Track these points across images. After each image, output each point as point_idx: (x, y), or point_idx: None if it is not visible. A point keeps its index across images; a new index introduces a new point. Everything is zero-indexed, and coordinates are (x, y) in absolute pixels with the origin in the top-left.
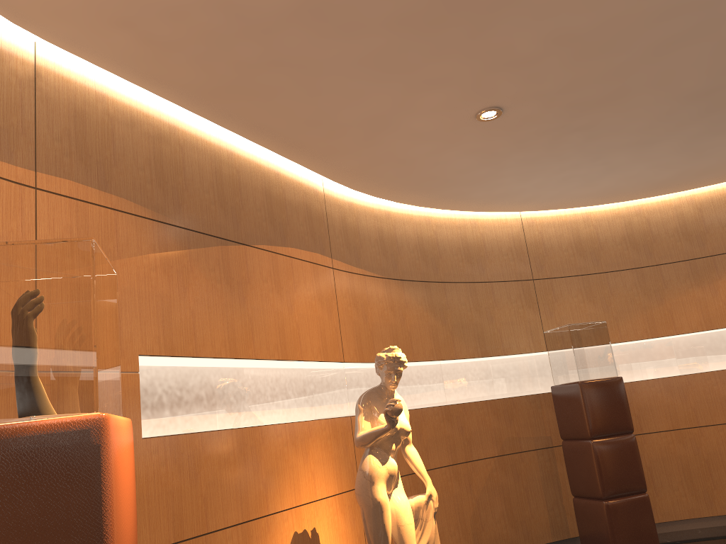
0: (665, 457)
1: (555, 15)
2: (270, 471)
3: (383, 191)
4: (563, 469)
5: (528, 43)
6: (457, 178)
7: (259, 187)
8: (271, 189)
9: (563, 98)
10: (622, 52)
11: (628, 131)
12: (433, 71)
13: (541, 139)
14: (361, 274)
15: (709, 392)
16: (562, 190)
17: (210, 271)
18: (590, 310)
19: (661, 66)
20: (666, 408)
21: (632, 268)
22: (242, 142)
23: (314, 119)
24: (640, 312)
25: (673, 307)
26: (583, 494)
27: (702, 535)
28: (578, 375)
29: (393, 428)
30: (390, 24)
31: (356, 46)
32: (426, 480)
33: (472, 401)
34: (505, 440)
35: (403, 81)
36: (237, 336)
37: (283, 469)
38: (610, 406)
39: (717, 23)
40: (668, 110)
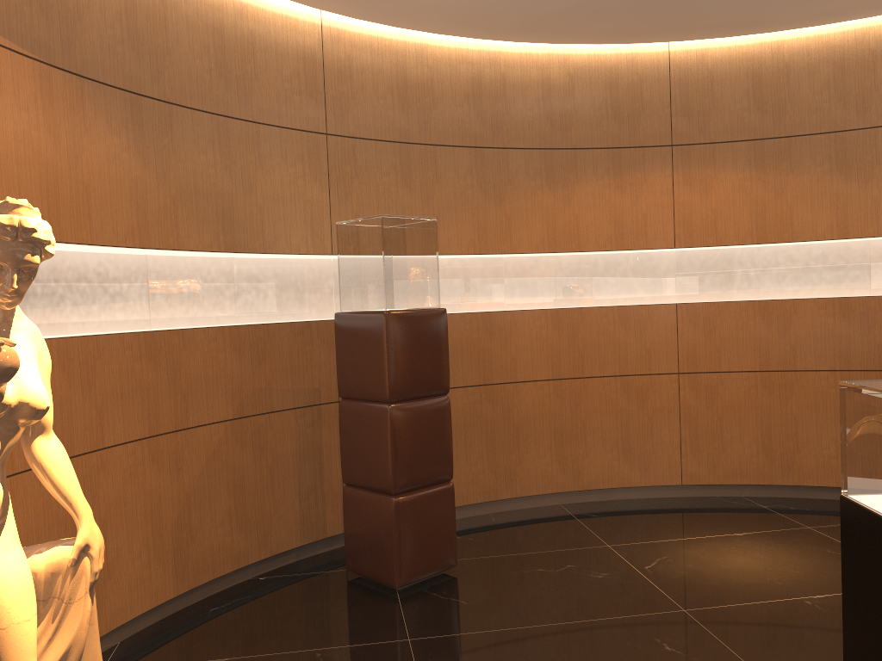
0: (468, 422)
1: None
2: None
3: None
4: (331, 439)
5: None
6: None
7: None
8: None
9: None
10: None
11: None
12: None
13: None
14: None
15: (536, 337)
16: None
17: None
18: (405, 200)
19: None
20: (480, 355)
21: (471, 147)
22: None
23: None
24: (471, 214)
25: (514, 213)
26: (361, 484)
27: (498, 527)
28: (386, 300)
29: None
30: None
31: None
32: (80, 514)
33: (199, 328)
34: (248, 394)
35: None
36: None
37: None
38: (424, 354)
39: None
40: None
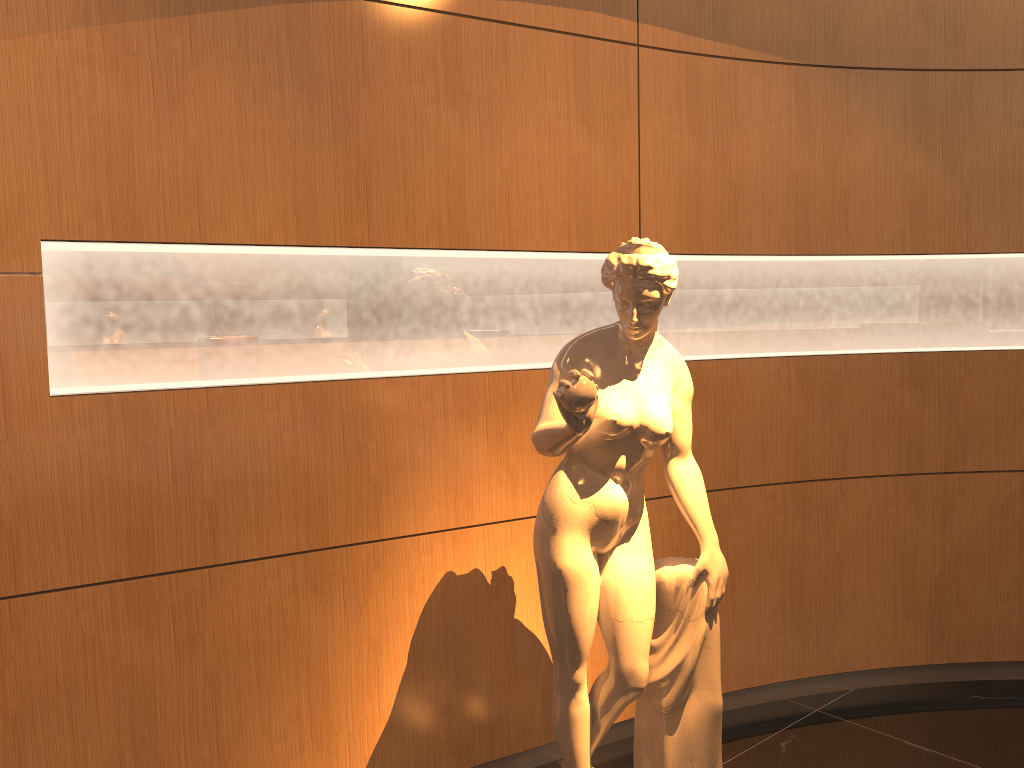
0: None
1: None
2: (392, 463)
3: None
4: None
5: None
6: None
7: None
8: None
9: None
10: None
11: None
12: None
13: None
14: (728, 57)
15: None
16: None
17: (252, 63)
18: None
19: None
20: None
21: None
22: None
23: None
24: None
25: None
26: None
27: None
28: None
29: (578, 435)
30: None
31: None
32: (702, 539)
33: (992, 350)
34: None
35: None
36: (320, 200)
37: (430, 462)
38: None
39: None
40: None
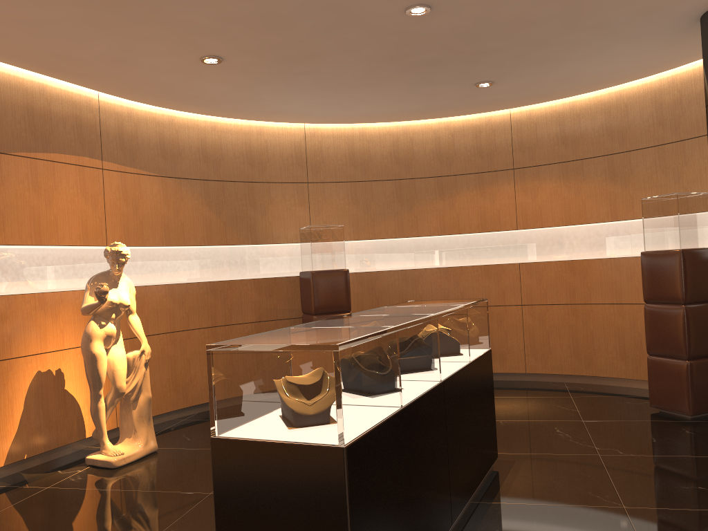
0: None
1: (214, 6)
2: (16, 328)
3: (160, 103)
4: None
5: (206, 20)
6: (222, 98)
7: (20, 102)
8: (35, 103)
9: (269, 53)
10: (294, 29)
11: (349, 77)
12: (137, 31)
13: (275, 78)
14: (136, 173)
15: (434, 284)
16: (328, 111)
17: None
18: (353, 211)
19: (337, 40)
20: (400, 293)
21: (393, 179)
22: (2, 63)
23: (55, 54)
24: (393, 216)
25: (419, 214)
26: None
27: None
28: (312, 266)
29: (102, 304)
30: (74, 2)
31: (55, 13)
32: (142, 340)
33: (237, 279)
34: (264, 311)
35: (116, 35)
36: None
37: (30, 327)
38: (333, 291)
39: (359, 18)
40: (372, 66)
